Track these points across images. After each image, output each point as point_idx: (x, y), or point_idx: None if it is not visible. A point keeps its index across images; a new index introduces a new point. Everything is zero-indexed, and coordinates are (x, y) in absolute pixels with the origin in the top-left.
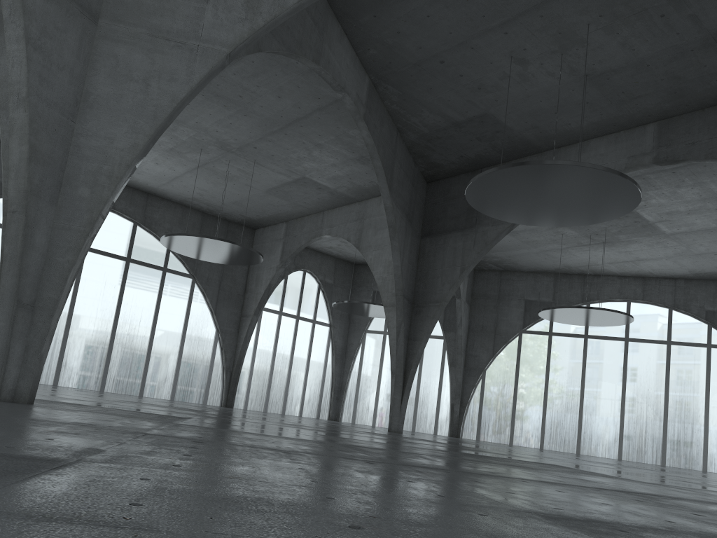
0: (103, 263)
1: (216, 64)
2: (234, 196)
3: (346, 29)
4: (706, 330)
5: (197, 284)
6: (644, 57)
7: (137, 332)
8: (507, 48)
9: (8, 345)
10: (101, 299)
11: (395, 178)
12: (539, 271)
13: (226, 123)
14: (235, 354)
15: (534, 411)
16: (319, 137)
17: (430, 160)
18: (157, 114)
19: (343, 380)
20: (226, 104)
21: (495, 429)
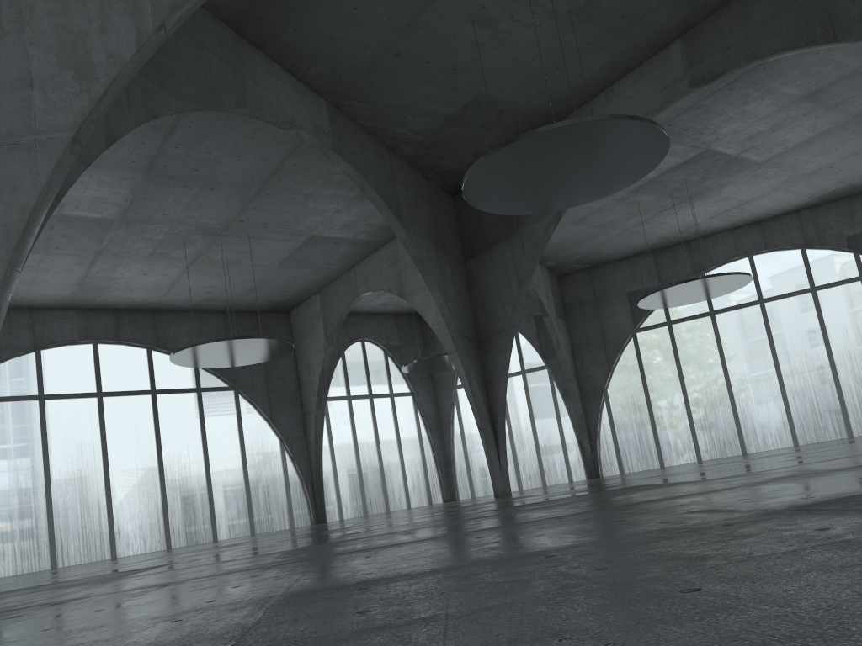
0: (127, 404)
1: (62, 154)
2: (247, 282)
3: (272, 55)
4: (854, 260)
5: (242, 395)
6: None
7: (189, 470)
8: (464, 13)
9: None
10: (136, 446)
11: (403, 205)
12: (633, 254)
13: (196, 205)
14: (310, 460)
15: (678, 420)
16: (306, 186)
17: (443, 170)
18: (10, 233)
19: (447, 451)
20: (185, 183)
21: (639, 455)
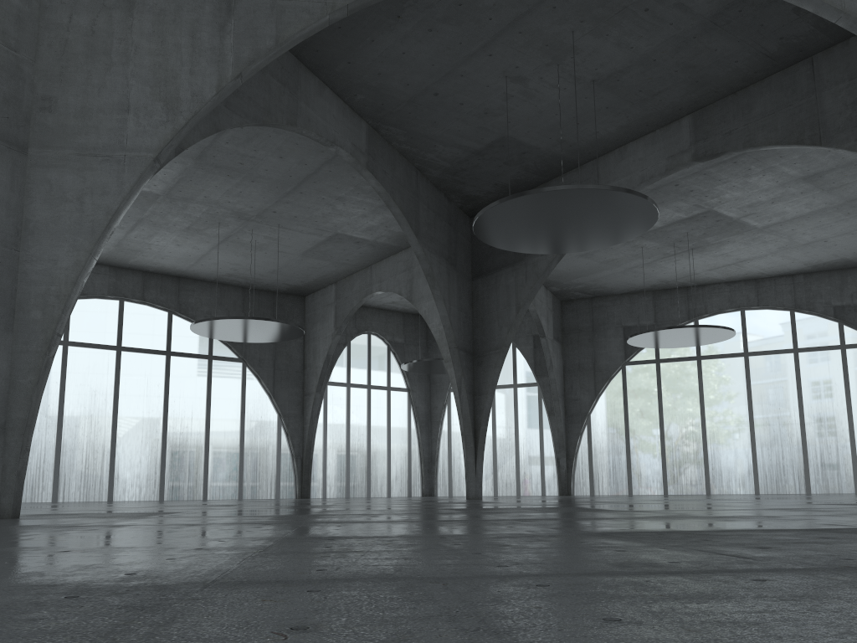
0: (142, 361)
1: (145, 170)
2: (270, 265)
3: (325, 80)
4: (838, 330)
5: (249, 368)
6: (646, 52)
7: (190, 430)
8: (499, 69)
9: None
10: (145, 400)
11: (422, 222)
12: (634, 291)
13: (236, 192)
14: (303, 438)
15: (652, 453)
16: (337, 190)
17: (465, 194)
18: (95, 229)
19: (432, 449)
20: (229, 173)
21: (610, 480)
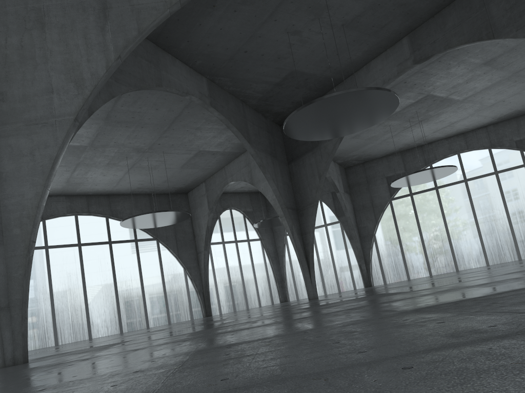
0: (95, 250)
1: (69, 128)
2: (163, 177)
3: (175, 55)
4: (520, 155)
5: (161, 243)
6: (373, 0)
7: (132, 287)
8: (282, 28)
9: (0, 333)
10: (101, 274)
11: (251, 134)
12: (389, 154)
13: (133, 136)
14: (201, 280)
15: (417, 251)
16: (195, 123)
17: (274, 112)
18: (44, 170)
19: (281, 272)
20: (127, 125)
21: (395, 273)
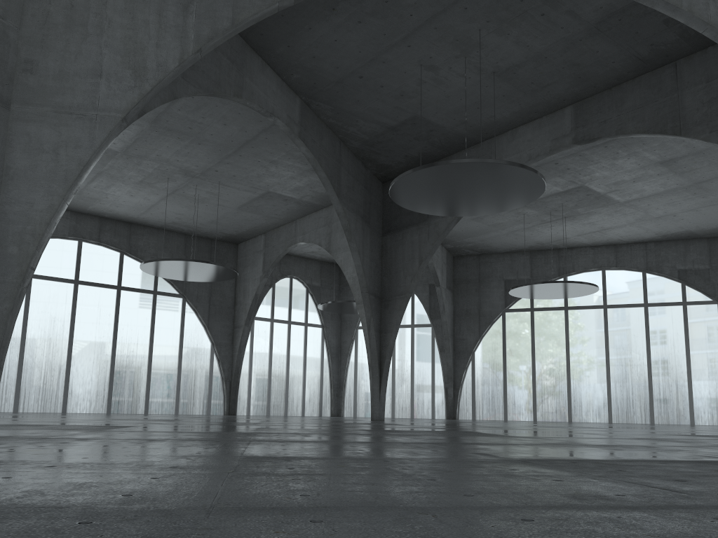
0: (96, 293)
1: (114, 128)
2: (210, 216)
3: (267, 60)
4: (681, 289)
5: (188, 303)
6: (540, 50)
7: (136, 354)
8: (415, 58)
9: None
10: (97, 327)
11: (343, 185)
12: (514, 251)
13: (184, 153)
14: (232, 364)
15: (524, 386)
16: (271, 155)
17: (379, 163)
18: (68, 177)
19: (341, 376)
20: (179, 136)
21: (489, 407)
